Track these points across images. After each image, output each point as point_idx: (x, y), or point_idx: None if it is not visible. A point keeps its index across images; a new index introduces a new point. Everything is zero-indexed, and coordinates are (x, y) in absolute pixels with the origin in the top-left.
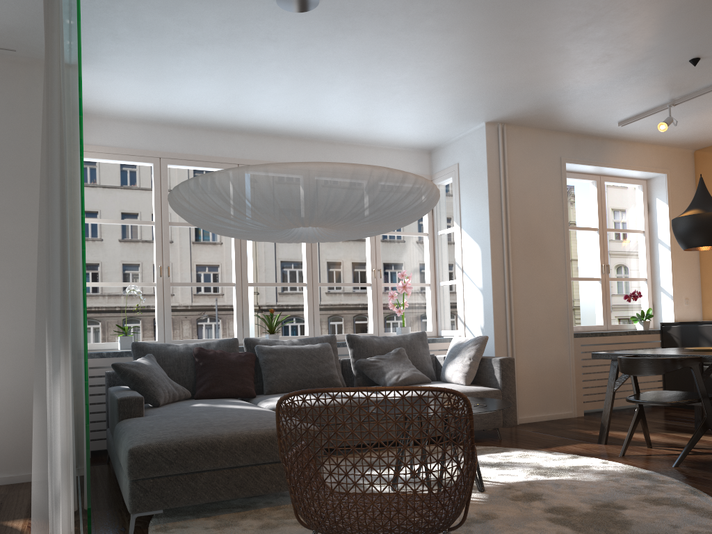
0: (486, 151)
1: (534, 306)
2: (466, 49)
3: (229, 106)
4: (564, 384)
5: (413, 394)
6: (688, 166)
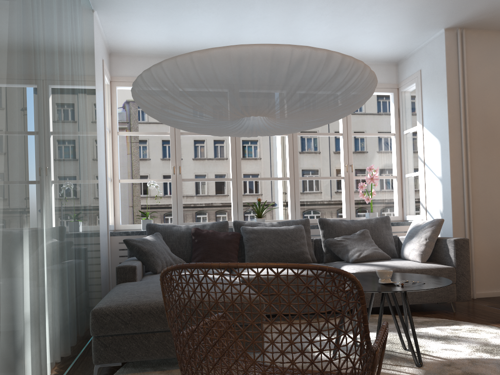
0: (445, 54)
1: (492, 192)
2: None
3: (220, 36)
4: None
5: (369, 269)
6: None
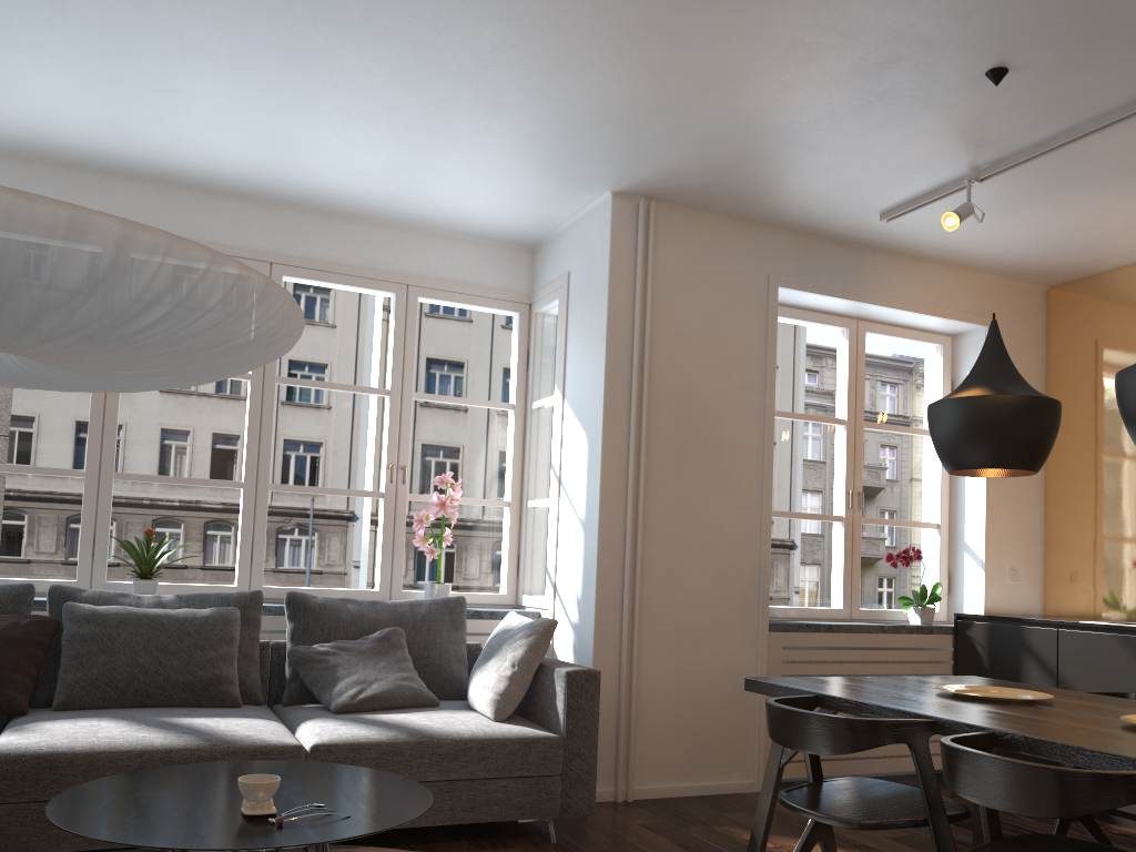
0: (609, 248)
1: (688, 563)
2: (490, 5)
3: (67, 113)
4: (742, 724)
5: (354, 737)
6: (1032, 316)
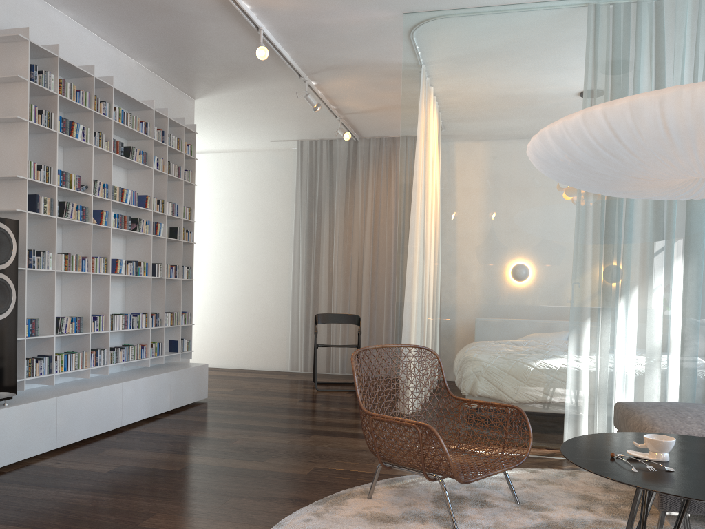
0: None
1: None
2: None
3: None
4: None
5: None
6: None
